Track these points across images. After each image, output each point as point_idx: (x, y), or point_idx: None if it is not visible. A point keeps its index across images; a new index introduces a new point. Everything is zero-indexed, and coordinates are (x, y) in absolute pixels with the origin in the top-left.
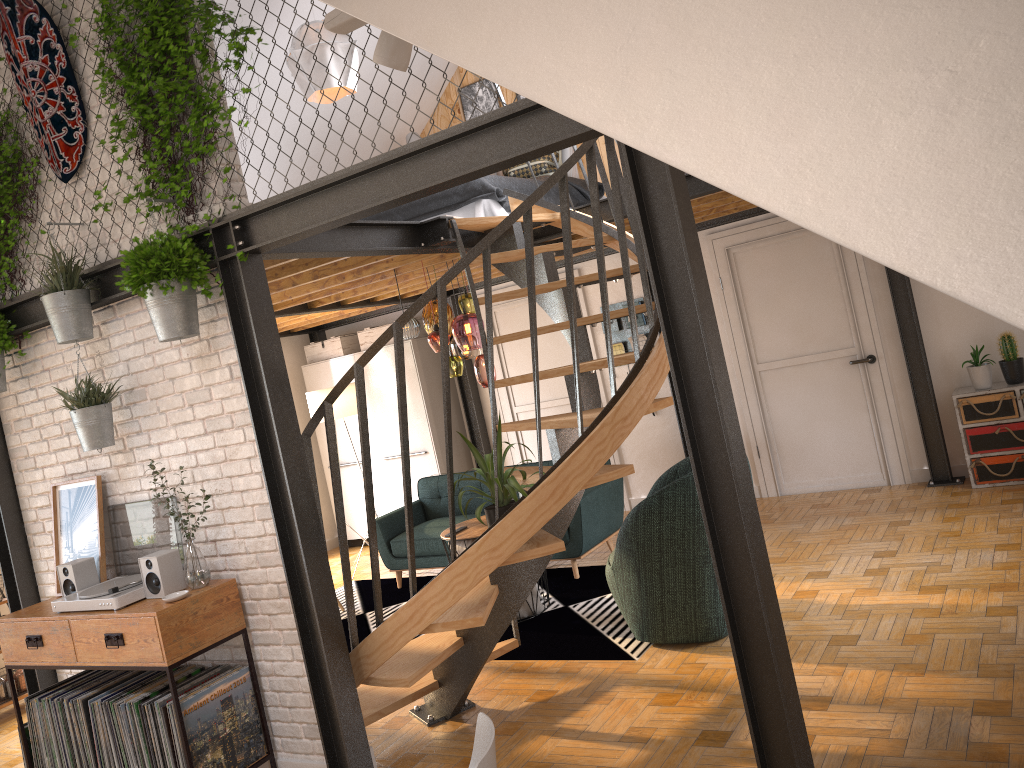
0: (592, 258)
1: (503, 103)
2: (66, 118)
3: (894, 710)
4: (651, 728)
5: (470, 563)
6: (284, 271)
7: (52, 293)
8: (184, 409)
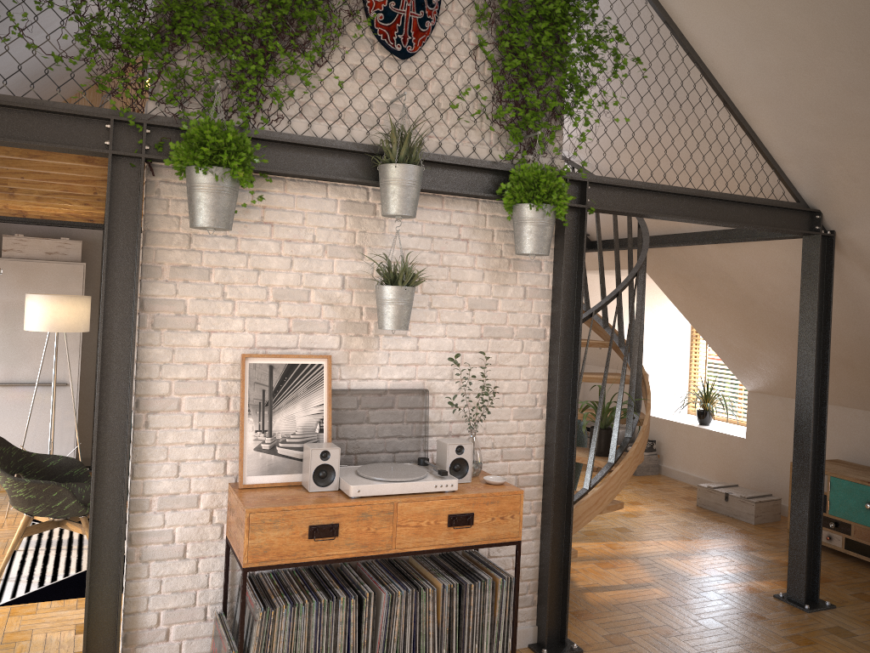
0: None
1: (764, 196)
2: (426, 4)
3: (716, 554)
4: (635, 578)
5: (629, 464)
6: None
7: (418, 166)
8: (462, 311)
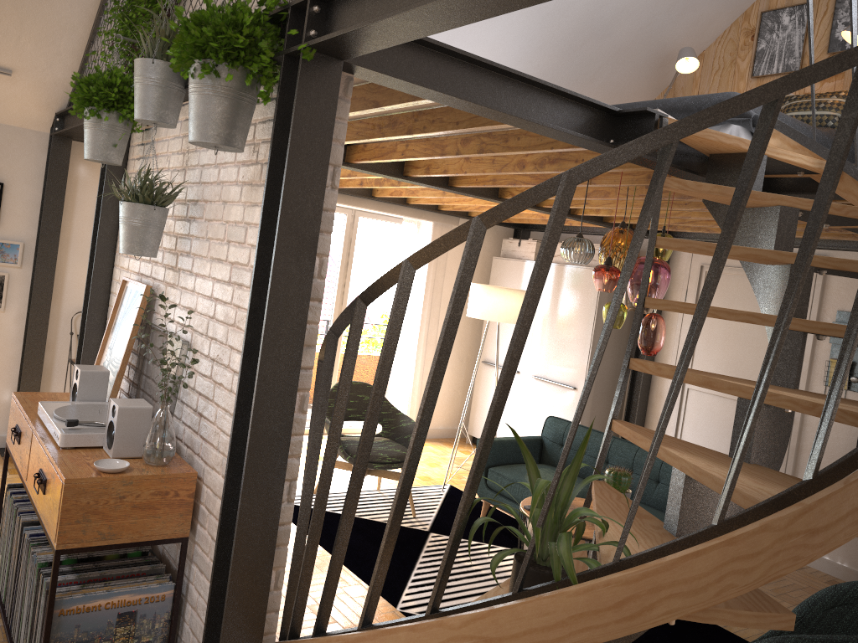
0: (851, 249)
1: None
2: None
3: None
4: None
5: (444, 640)
6: (433, 126)
7: (141, 58)
8: (223, 244)
